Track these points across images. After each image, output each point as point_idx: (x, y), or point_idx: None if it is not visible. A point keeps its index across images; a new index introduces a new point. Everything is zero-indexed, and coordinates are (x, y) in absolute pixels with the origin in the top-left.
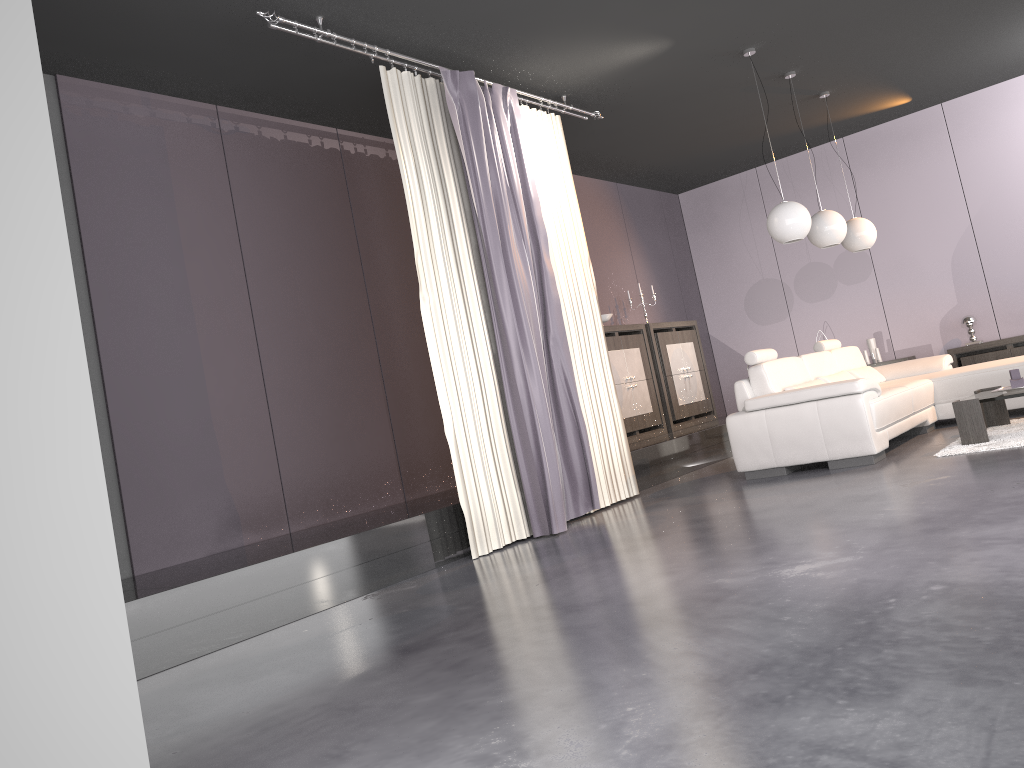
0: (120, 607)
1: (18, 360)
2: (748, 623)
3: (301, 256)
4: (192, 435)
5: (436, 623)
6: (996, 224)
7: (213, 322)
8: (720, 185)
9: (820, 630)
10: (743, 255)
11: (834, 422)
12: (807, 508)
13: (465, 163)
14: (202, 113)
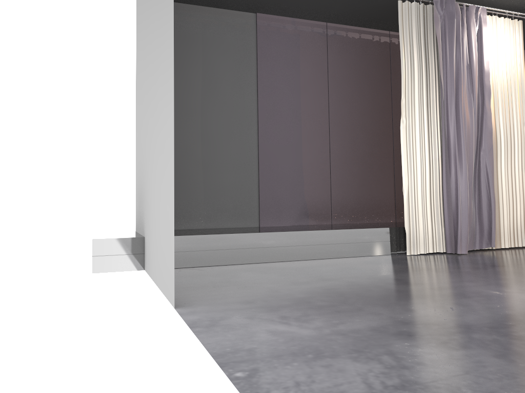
0: (173, 223)
1: (166, 133)
2: (461, 308)
3: (358, 96)
4: (292, 173)
5: (349, 274)
6: None
7: (309, 124)
8: None
9: (484, 320)
10: None
11: None
12: None
13: (439, 51)
14: (319, 27)
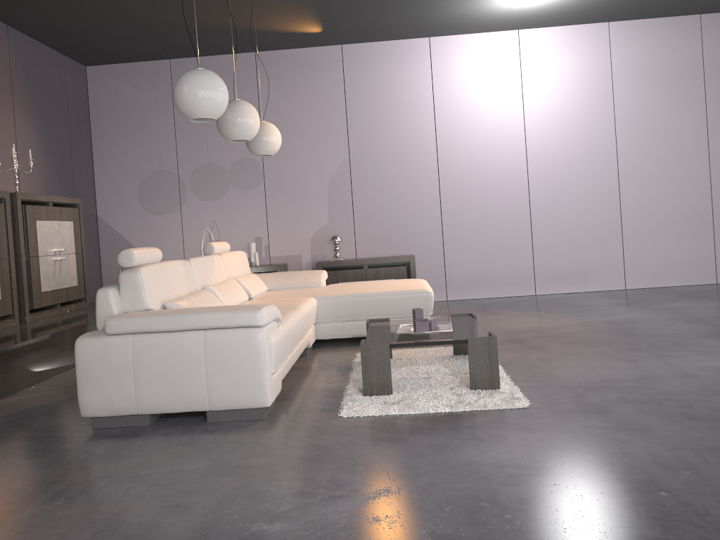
0: None
1: None
2: None
3: None
4: None
5: None
6: (368, 160)
7: None
8: (132, 68)
9: None
10: (145, 142)
11: (224, 361)
12: None
13: None
14: None
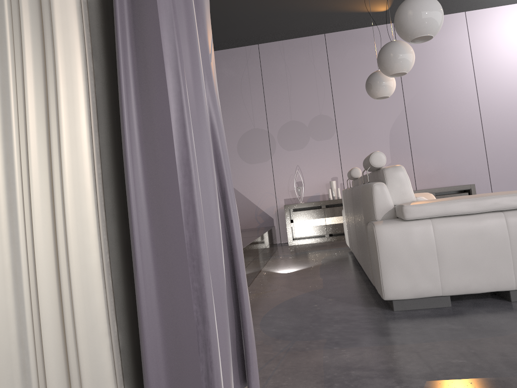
0: None
1: None
2: None
3: None
4: None
5: None
6: (421, 111)
7: None
8: (229, 53)
9: None
10: (241, 108)
11: None
12: None
13: None
14: None
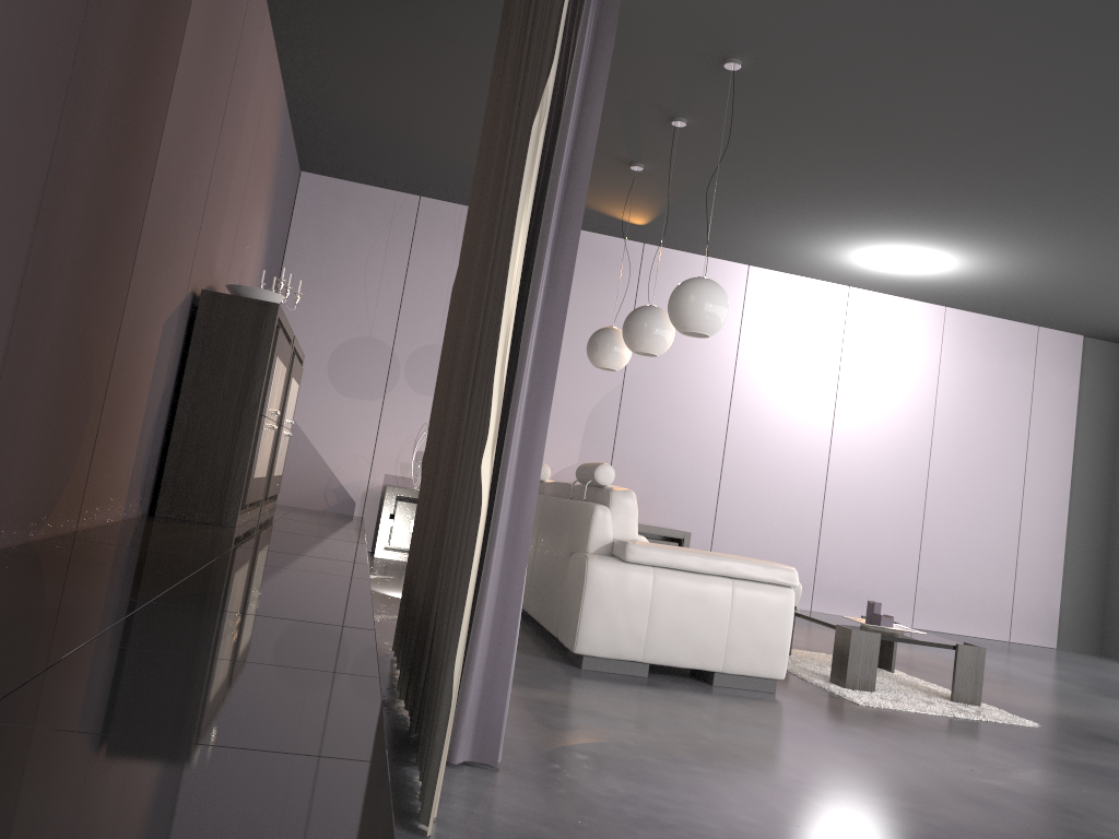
0: None
1: None
2: None
3: None
4: None
5: None
6: (645, 395)
7: None
8: (366, 192)
9: None
10: (357, 295)
11: (750, 619)
12: (1006, 811)
13: None
14: None
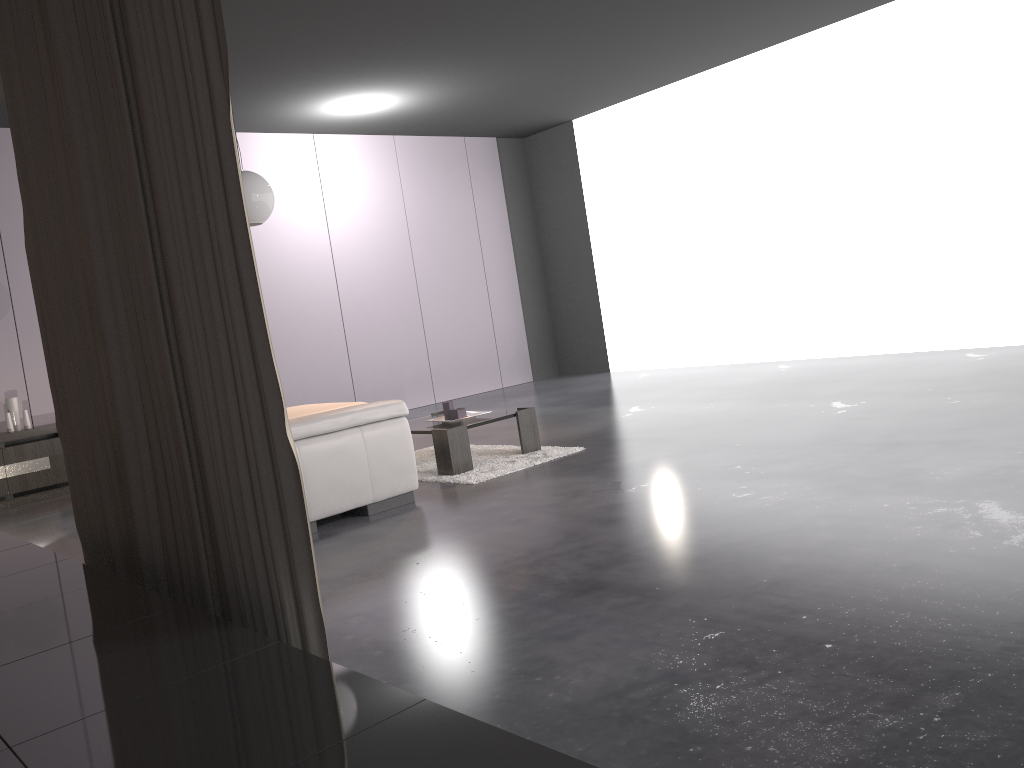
0: None
1: None
2: None
3: None
4: None
5: None
6: None
7: None
8: None
9: None
10: None
11: (383, 452)
12: (628, 520)
13: None
14: None
